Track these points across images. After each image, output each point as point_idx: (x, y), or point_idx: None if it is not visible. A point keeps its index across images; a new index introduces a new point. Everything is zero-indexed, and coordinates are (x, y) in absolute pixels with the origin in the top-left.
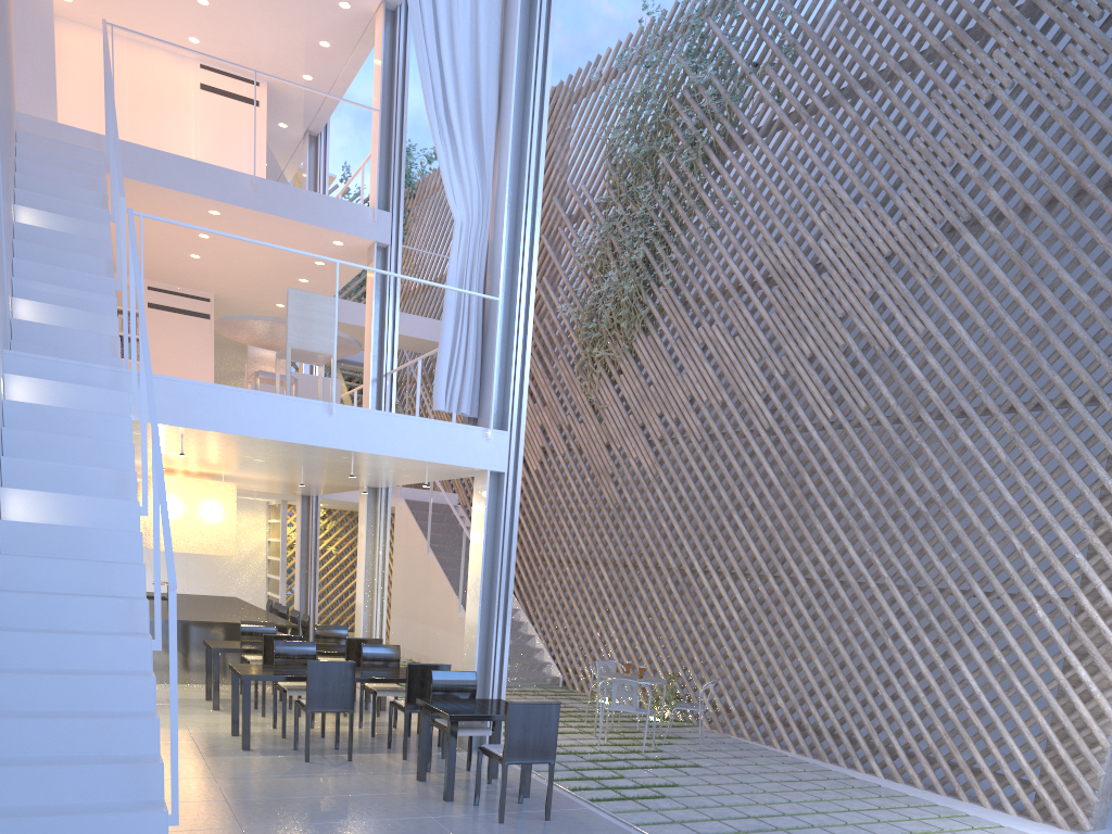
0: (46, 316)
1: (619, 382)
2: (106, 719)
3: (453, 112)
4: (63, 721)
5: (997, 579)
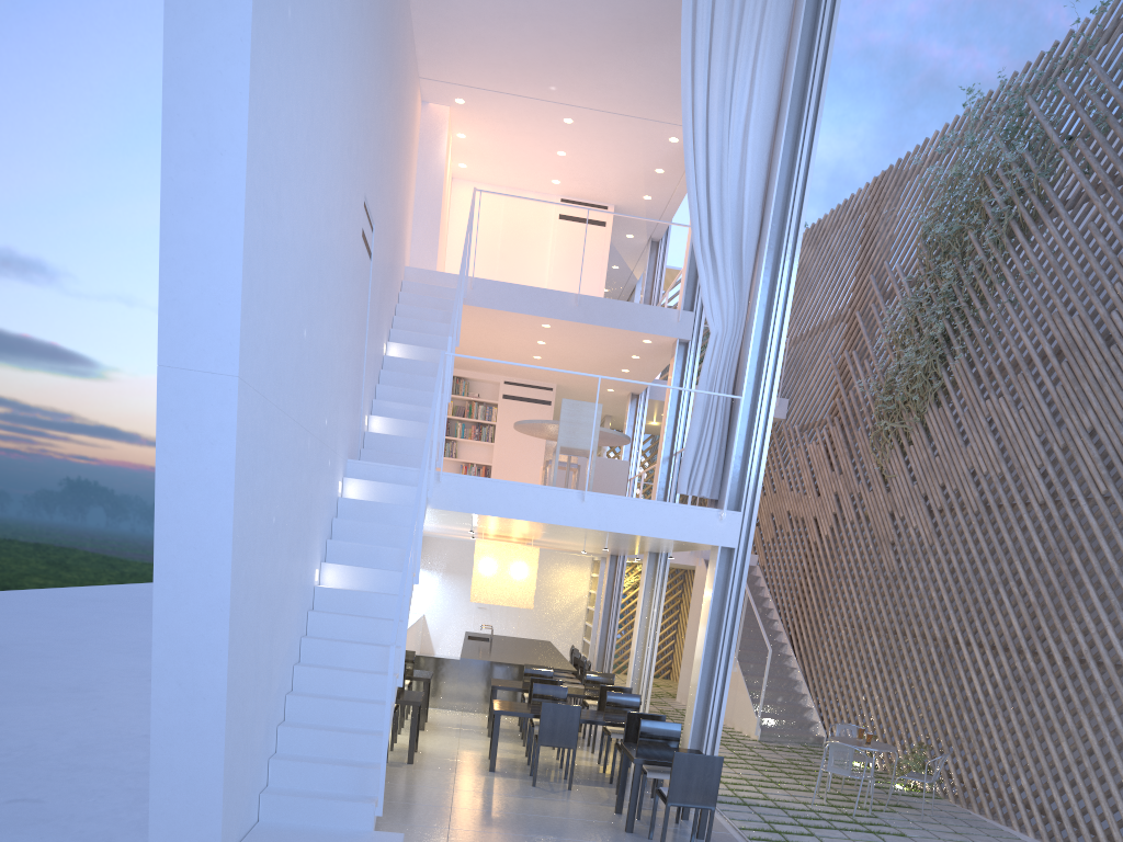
0: (390, 427)
1: (908, 453)
2: (350, 733)
3: (715, 241)
4: (322, 732)
5: None
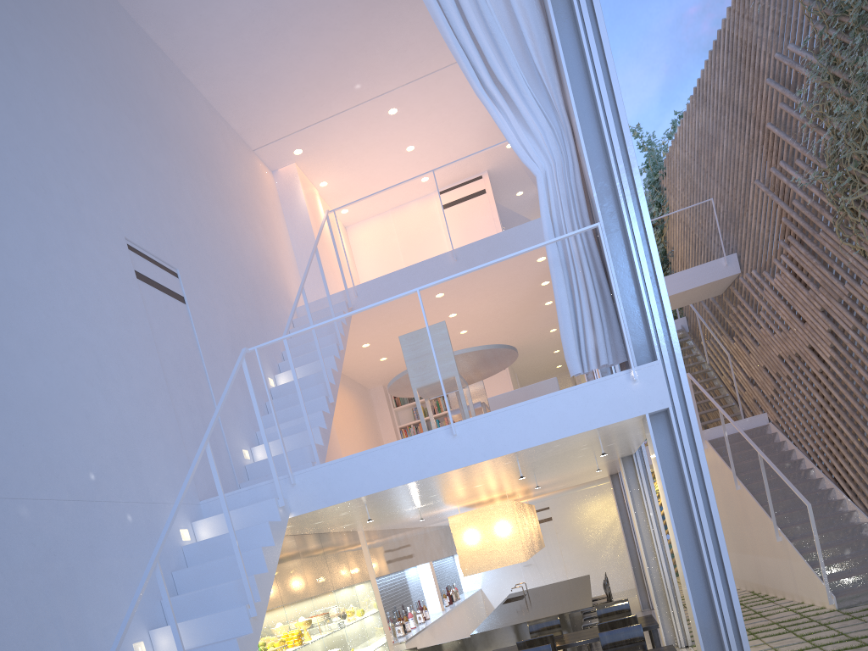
0: (273, 451)
1: None
2: None
3: (499, 73)
4: None
5: None
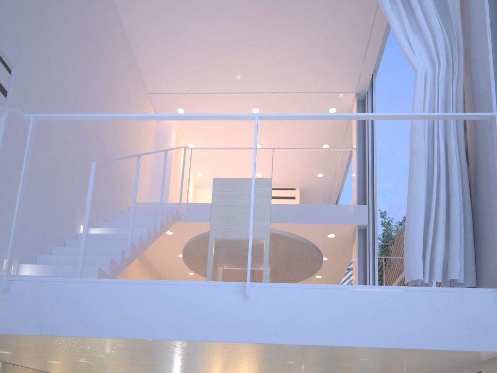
0: (41, 274)
1: None
2: None
3: None
4: None
5: None
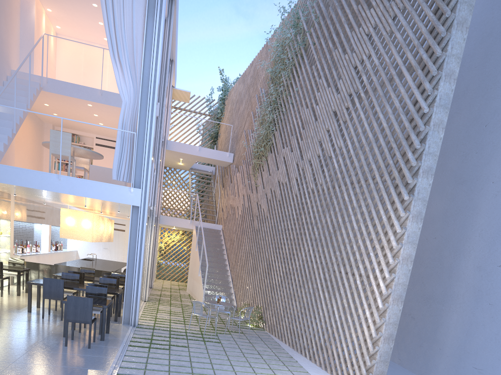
0: None
1: (262, 175)
2: None
3: (120, 56)
4: None
5: (348, 265)
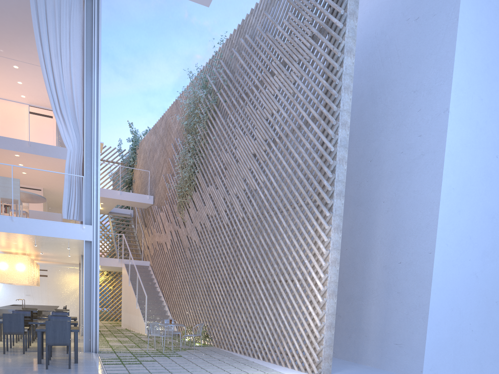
0: None
1: (189, 211)
2: None
3: (63, 111)
4: None
5: (287, 273)
